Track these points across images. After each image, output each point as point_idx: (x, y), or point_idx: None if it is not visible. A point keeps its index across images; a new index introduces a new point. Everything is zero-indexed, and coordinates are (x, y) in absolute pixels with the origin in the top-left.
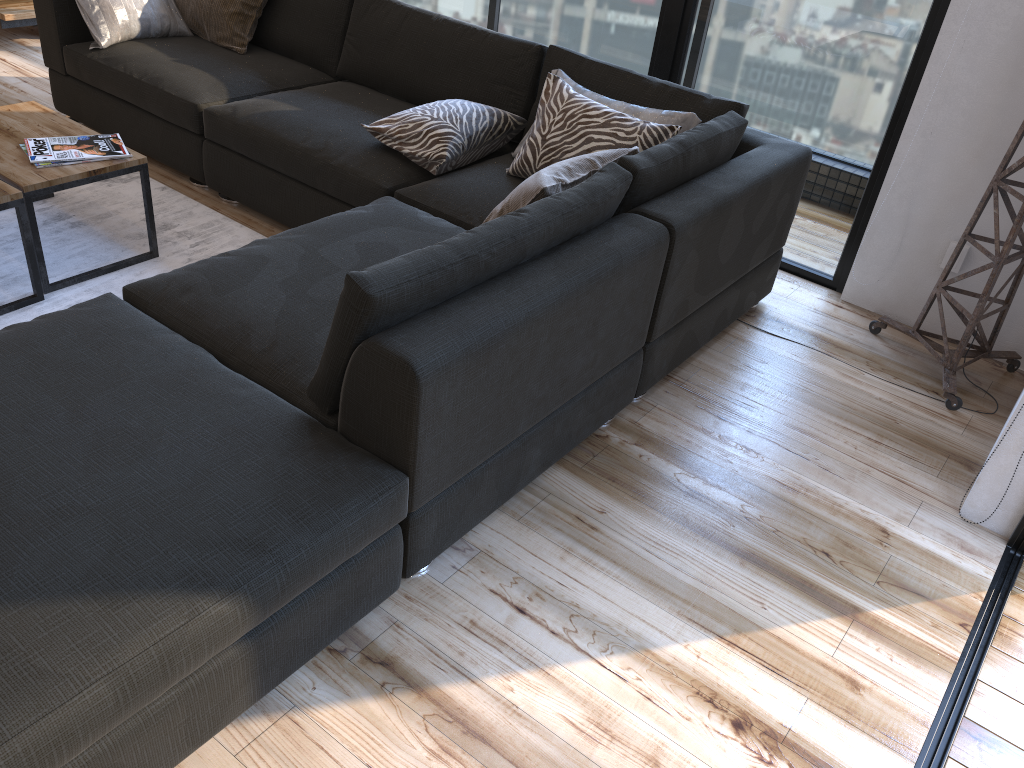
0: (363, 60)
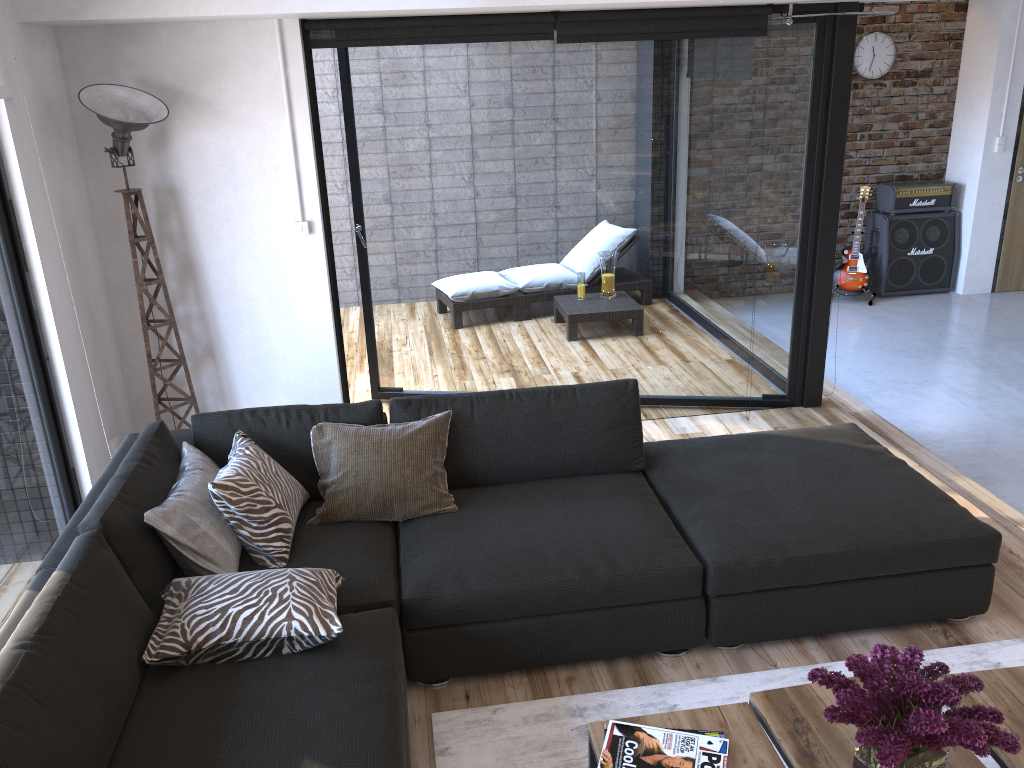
0: None
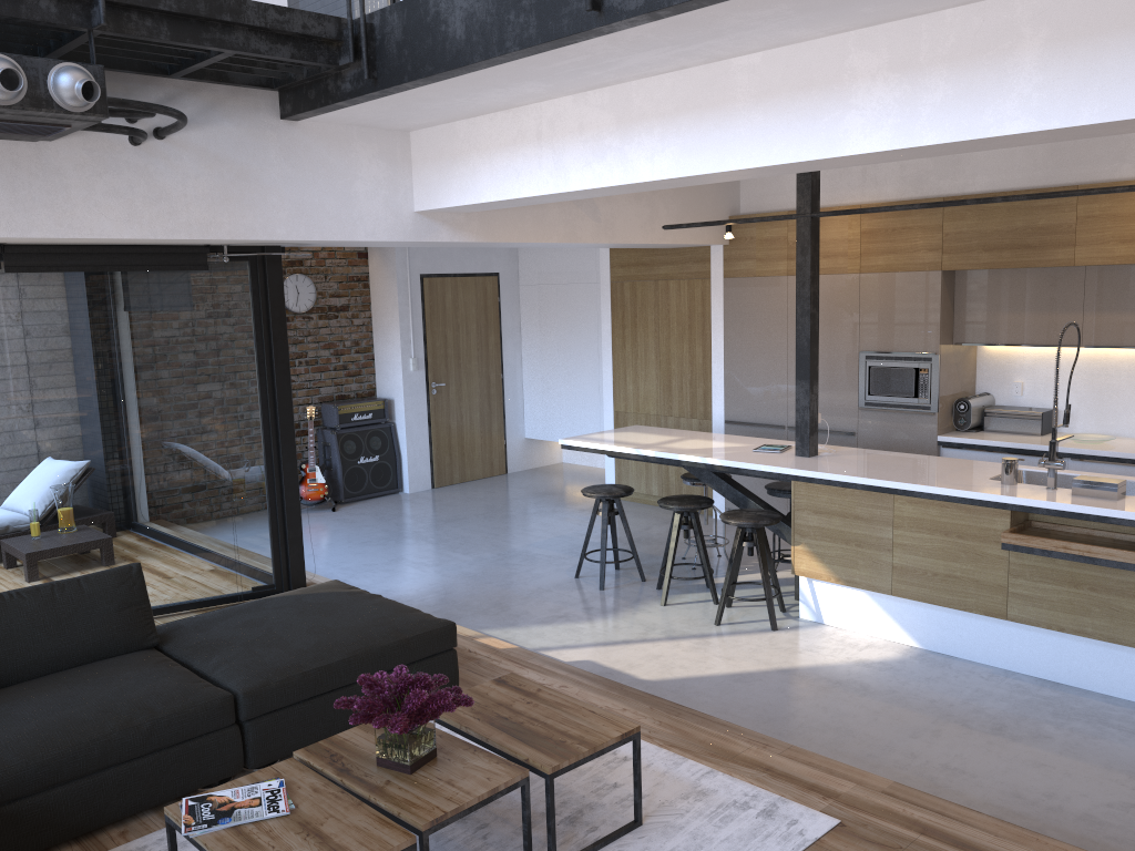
0: None
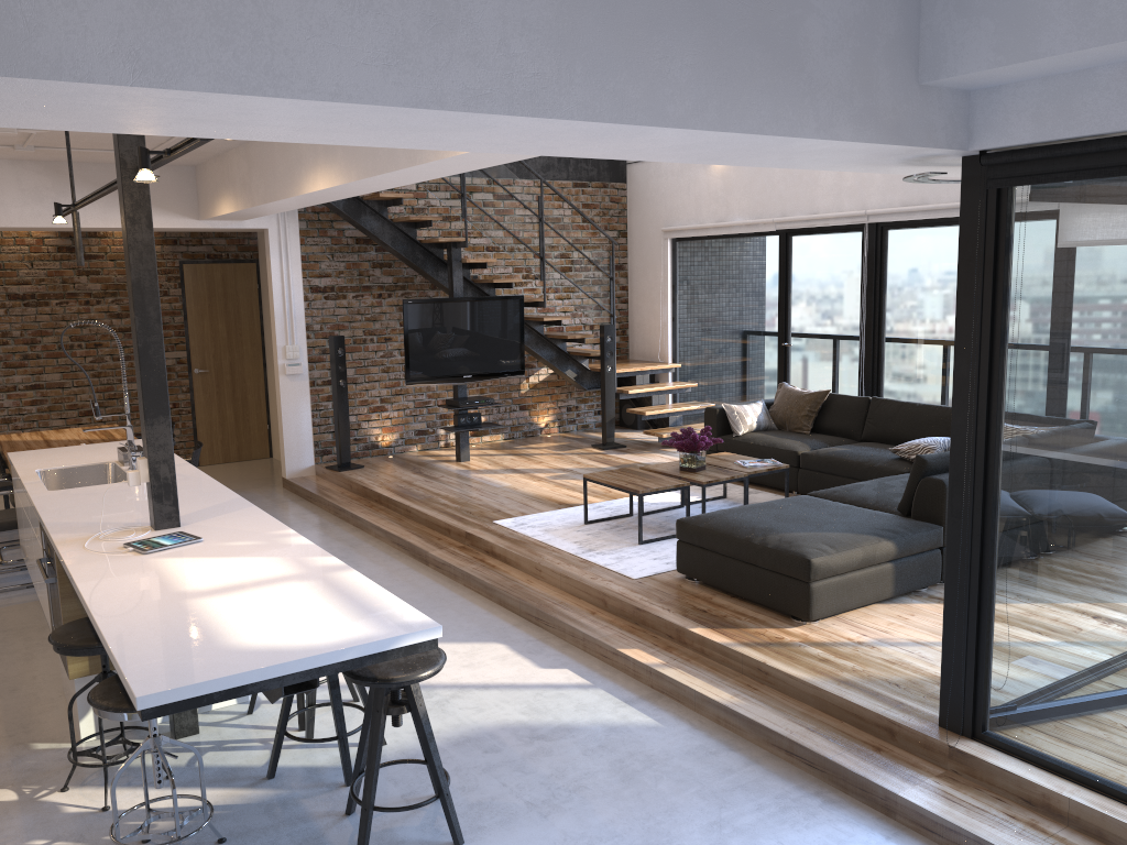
0: (877, 429)
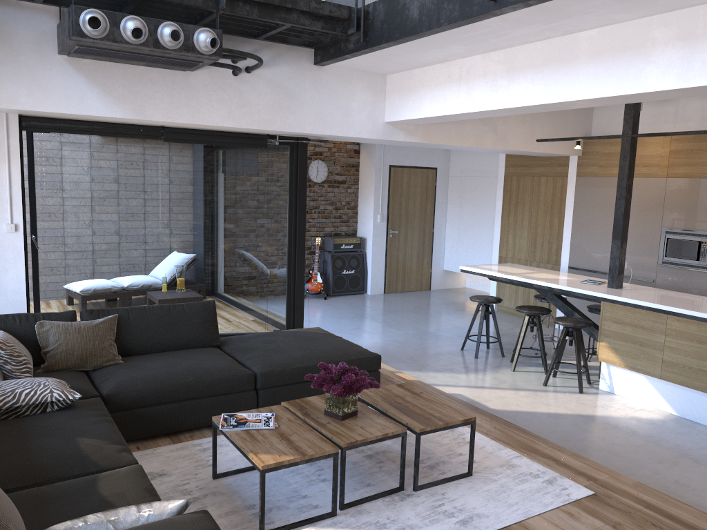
0: None
